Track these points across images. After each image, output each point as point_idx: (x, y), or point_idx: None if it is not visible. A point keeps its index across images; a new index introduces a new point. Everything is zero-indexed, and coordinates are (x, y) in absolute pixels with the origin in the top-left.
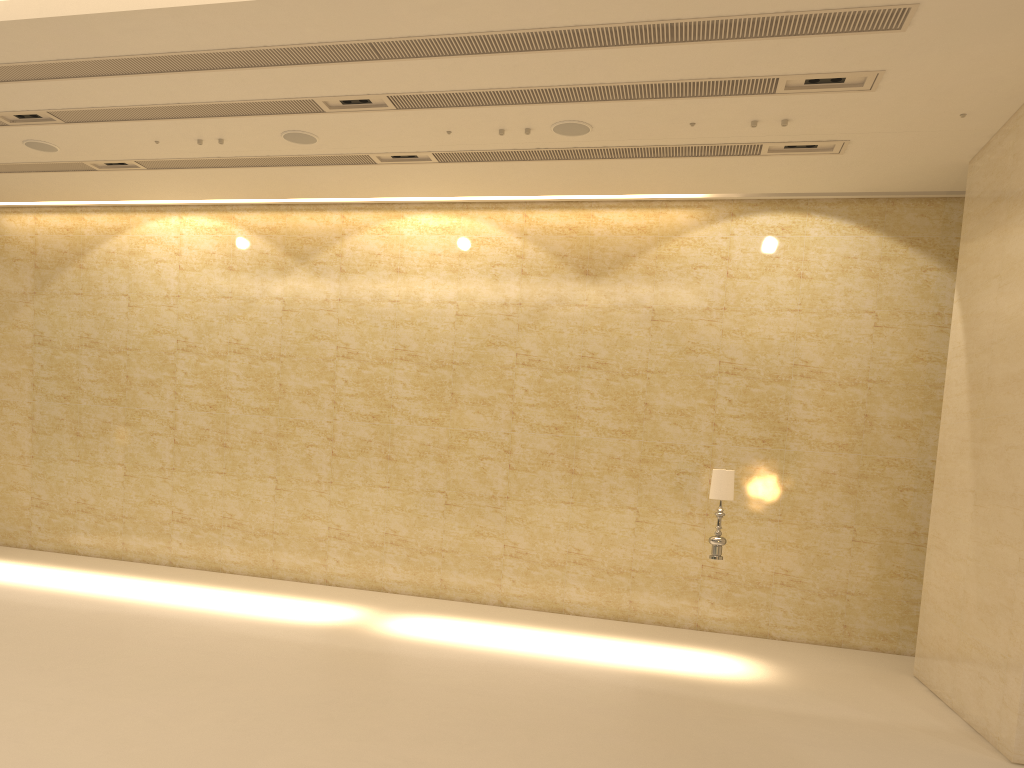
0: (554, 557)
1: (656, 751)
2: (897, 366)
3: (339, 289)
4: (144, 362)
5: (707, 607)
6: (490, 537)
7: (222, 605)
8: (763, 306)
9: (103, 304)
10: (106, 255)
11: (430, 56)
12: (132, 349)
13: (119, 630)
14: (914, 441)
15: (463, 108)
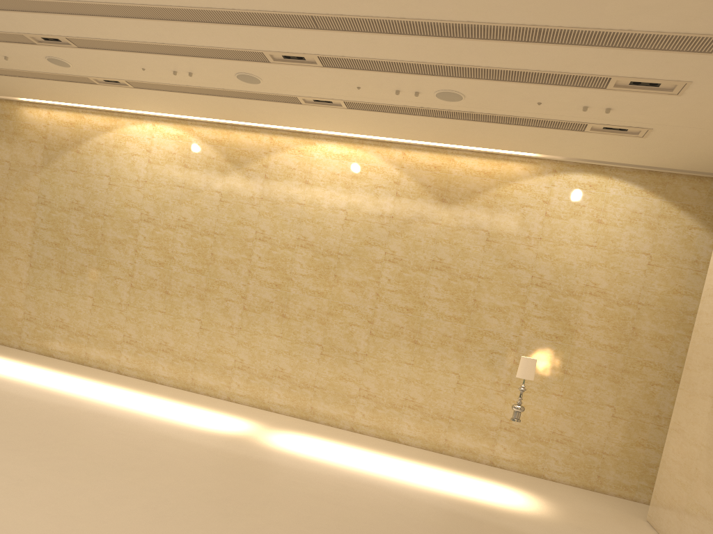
0: (395, 401)
1: None
2: (661, 295)
3: (262, 190)
4: (115, 226)
5: (501, 450)
6: (350, 381)
7: (153, 409)
8: (569, 240)
9: (91, 180)
10: (97, 145)
11: (355, 31)
12: (108, 215)
13: (77, 422)
14: (666, 350)
15: (372, 72)
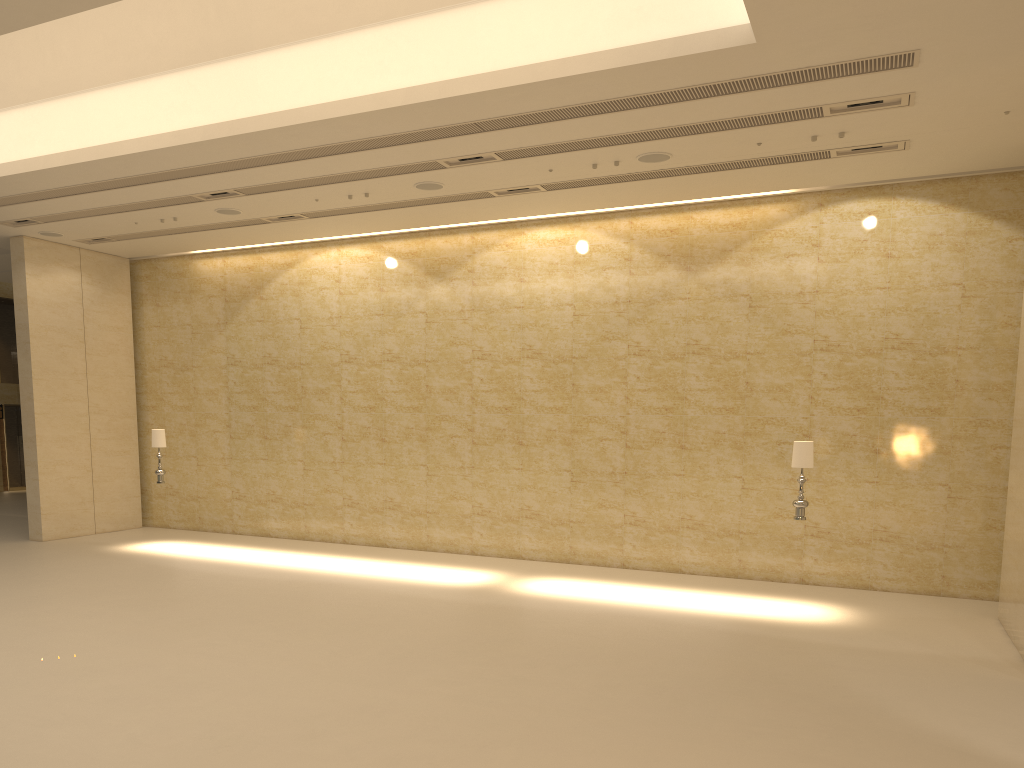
0: (669, 523)
1: (716, 673)
2: (986, 333)
3: (472, 300)
4: (315, 374)
5: (811, 563)
6: (611, 508)
7: (385, 573)
8: (853, 286)
9: (280, 328)
10: (280, 287)
11: (523, 125)
12: (305, 364)
13: (307, 593)
14: (1005, 402)
15: (558, 154)
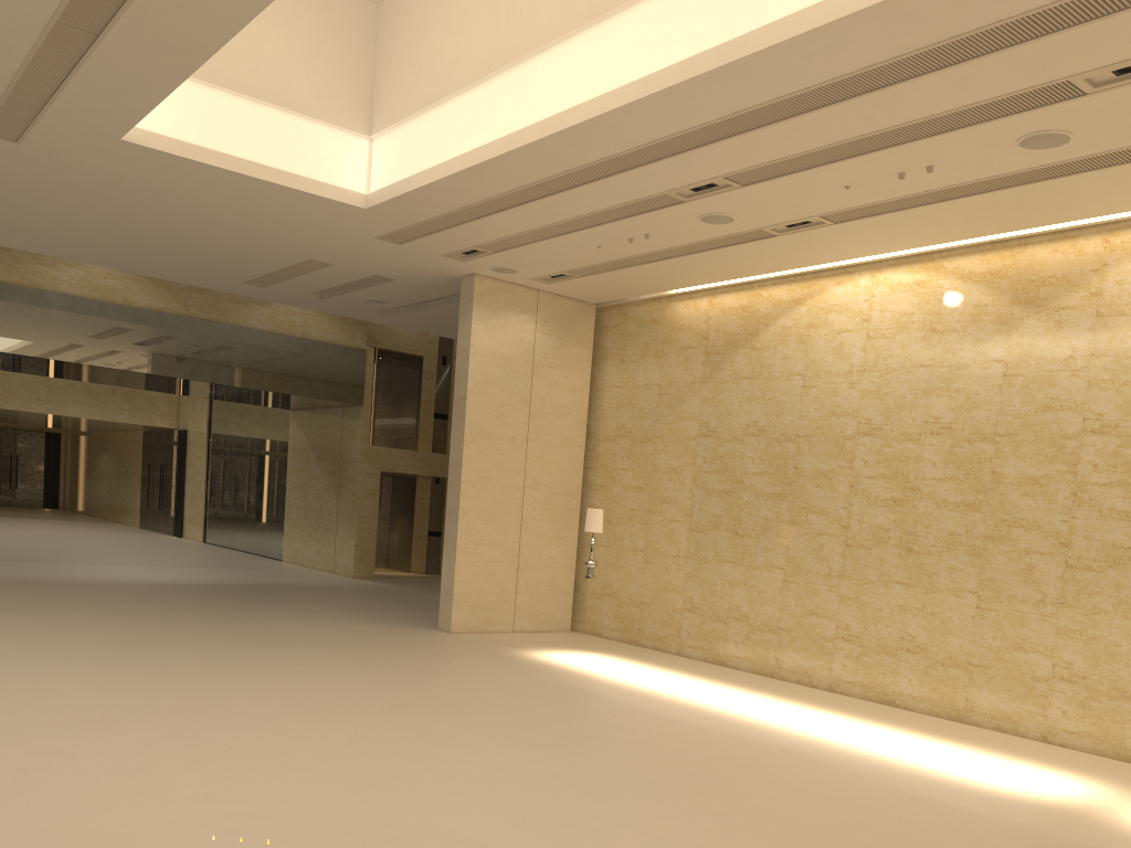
0: None
1: None
2: None
3: (1092, 340)
4: (816, 450)
5: None
6: None
7: (889, 750)
8: None
9: (774, 387)
10: (781, 331)
11: None
12: (803, 436)
13: (756, 762)
14: None
15: None
